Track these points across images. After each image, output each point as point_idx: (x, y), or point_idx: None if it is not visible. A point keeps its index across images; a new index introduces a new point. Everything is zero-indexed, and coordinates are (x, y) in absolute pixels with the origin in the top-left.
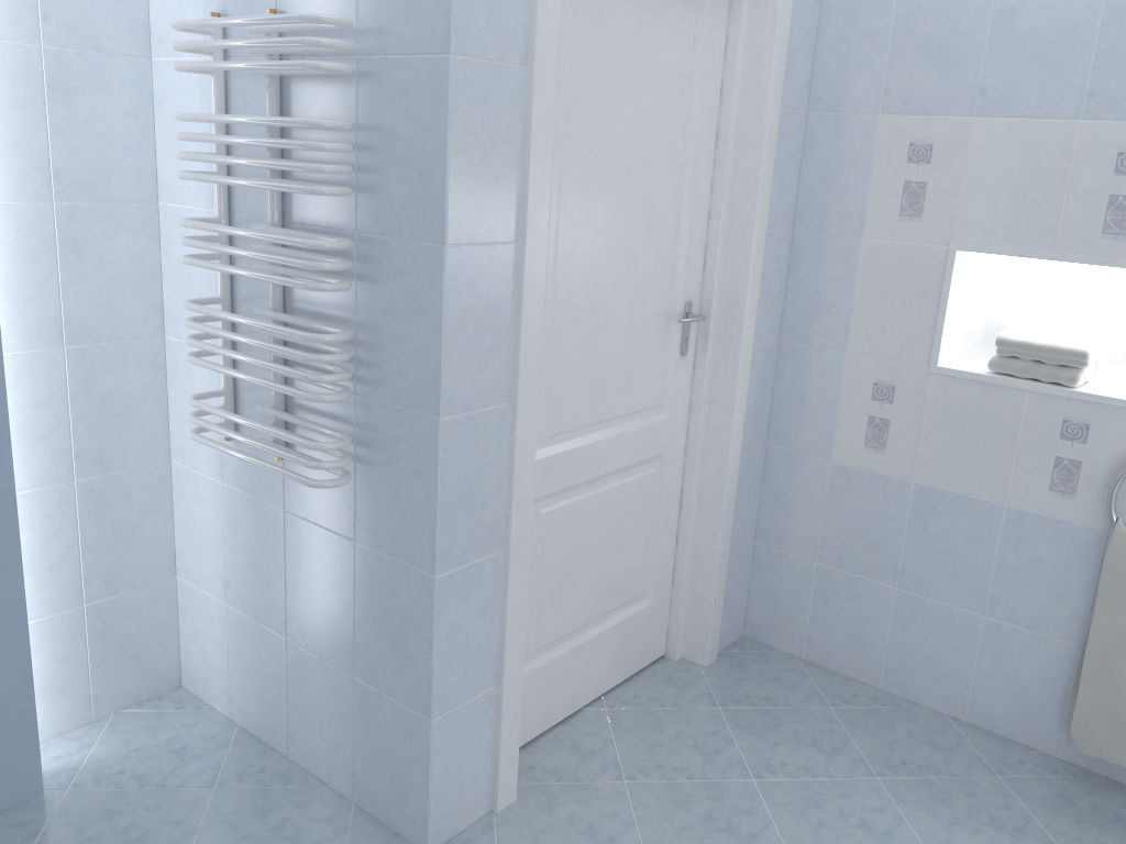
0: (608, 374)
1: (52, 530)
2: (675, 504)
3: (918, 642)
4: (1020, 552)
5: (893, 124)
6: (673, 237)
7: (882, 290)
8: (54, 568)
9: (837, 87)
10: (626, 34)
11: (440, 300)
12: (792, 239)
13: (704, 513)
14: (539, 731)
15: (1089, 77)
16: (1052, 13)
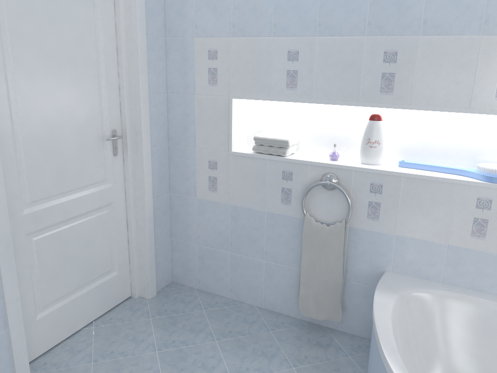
0: (67, 168)
1: None
2: (124, 226)
3: (241, 275)
4: (274, 231)
5: (200, 42)
6: (98, 100)
7: (206, 118)
8: None
9: (176, 25)
10: (45, 1)
11: None
12: (167, 97)
13: (139, 228)
14: (53, 344)
15: (273, 17)
16: None
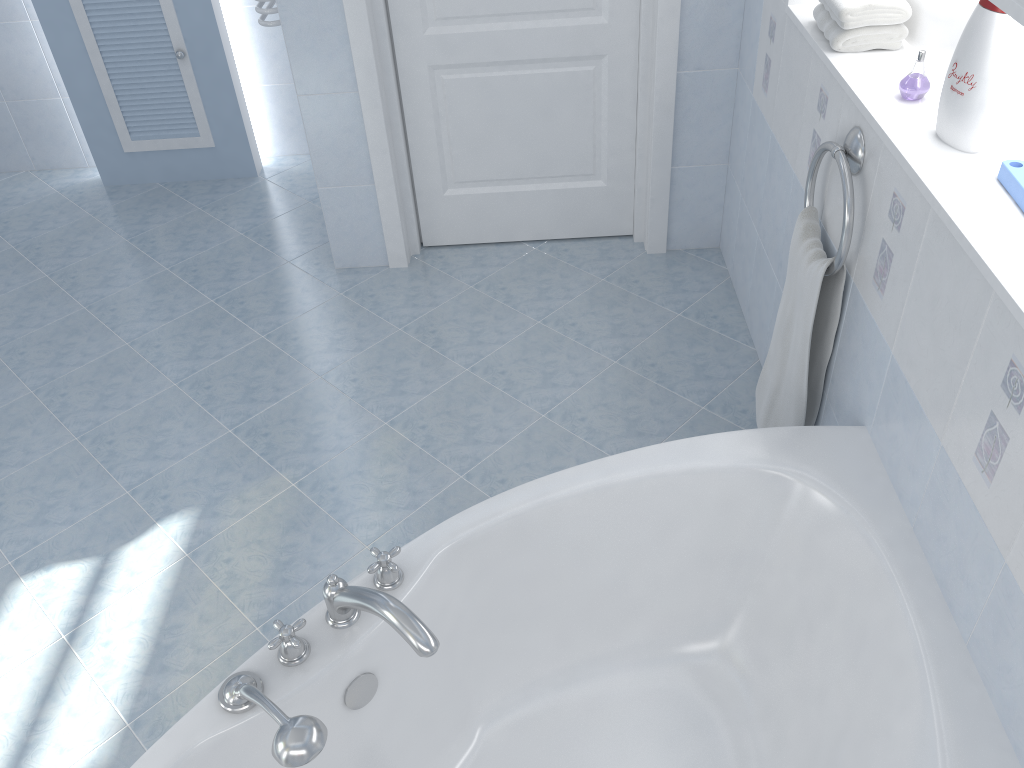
0: None
1: (271, 33)
2: (629, 106)
3: (758, 289)
4: (793, 224)
5: None
6: None
7: None
8: (276, 56)
9: None
10: None
11: None
12: None
13: (649, 120)
14: (471, 241)
15: None
16: None
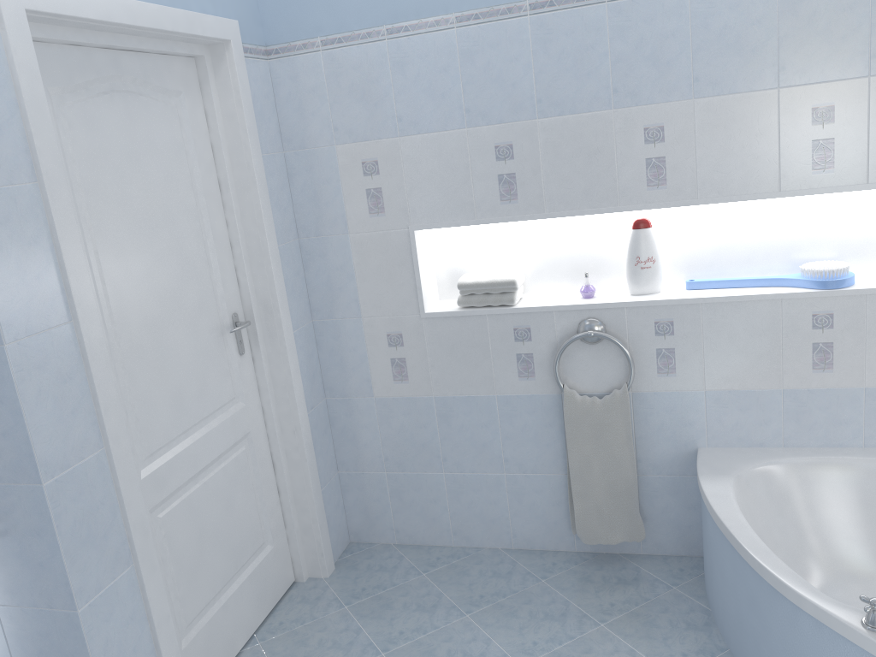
0: (185, 390)
1: None
2: (270, 466)
3: (469, 505)
4: (514, 423)
5: (347, 151)
6: (207, 270)
7: (373, 268)
8: None
9: (300, 130)
10: (120, 129)
11: (13, 390)
12: (300, 245)
13: (293, 465)
14: None
15: (463, 99)
16: (428, 60)
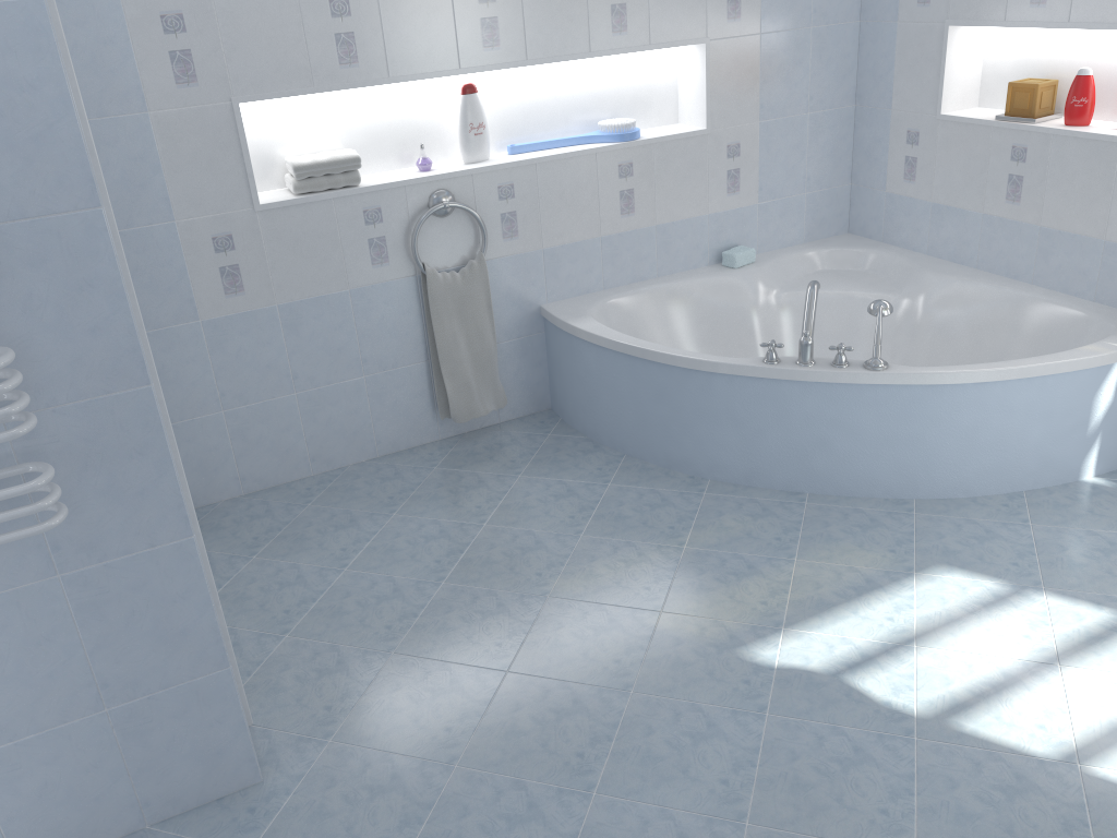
0: None
1: None
2: None
3: (327, 423)
4: (370, 318)
5: None
6: None
7: (188, 155)
8: None
9: None
10: None
11: (114, 266)
12: None
13: None
14: None
15: None
16: None
